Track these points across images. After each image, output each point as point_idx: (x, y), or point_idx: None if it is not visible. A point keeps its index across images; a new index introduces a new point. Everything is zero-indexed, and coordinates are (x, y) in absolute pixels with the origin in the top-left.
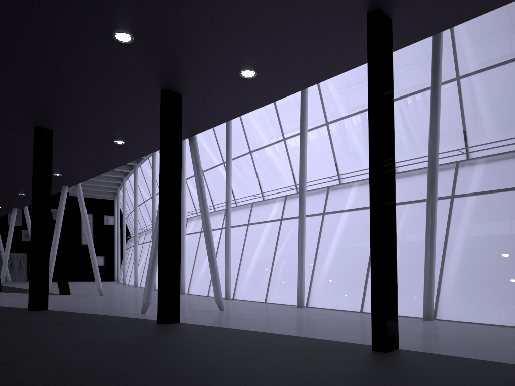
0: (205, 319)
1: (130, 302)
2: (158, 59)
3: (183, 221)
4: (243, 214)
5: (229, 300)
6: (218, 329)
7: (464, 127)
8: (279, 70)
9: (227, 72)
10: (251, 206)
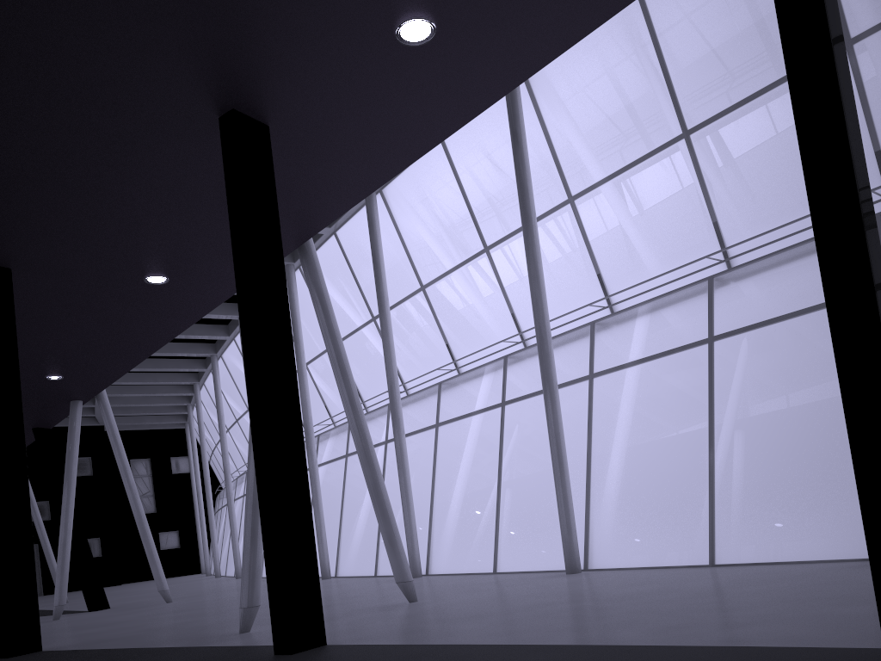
0: (383, 628)
1: (222, 609)
2: (196, 10)
3: (310, 440)
4: (423, 410)
5: (421, 579)
6: (423, 653)
7: (877, 144)
8: (491, 8)
9: (366, 32)
10: (438, 389)
